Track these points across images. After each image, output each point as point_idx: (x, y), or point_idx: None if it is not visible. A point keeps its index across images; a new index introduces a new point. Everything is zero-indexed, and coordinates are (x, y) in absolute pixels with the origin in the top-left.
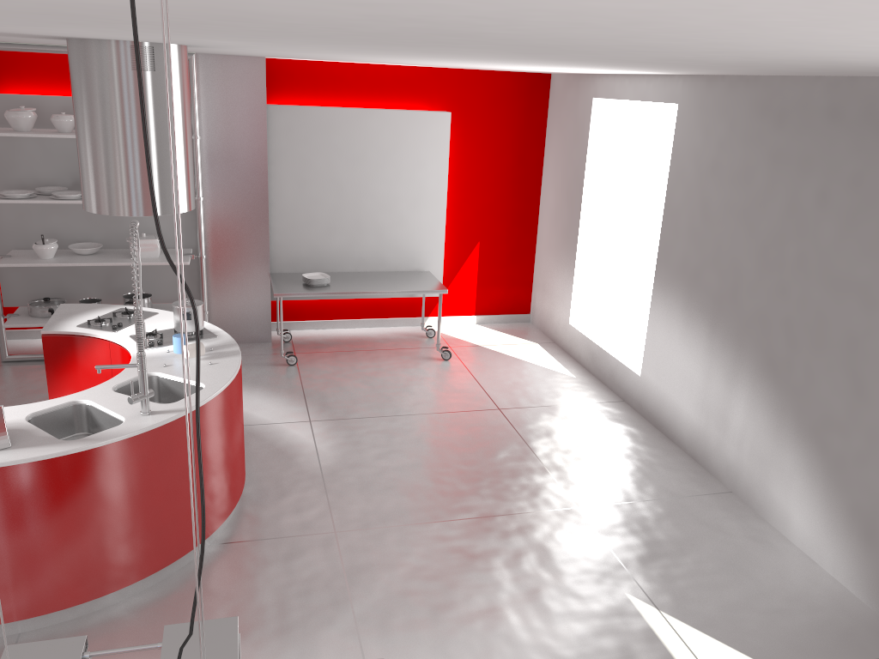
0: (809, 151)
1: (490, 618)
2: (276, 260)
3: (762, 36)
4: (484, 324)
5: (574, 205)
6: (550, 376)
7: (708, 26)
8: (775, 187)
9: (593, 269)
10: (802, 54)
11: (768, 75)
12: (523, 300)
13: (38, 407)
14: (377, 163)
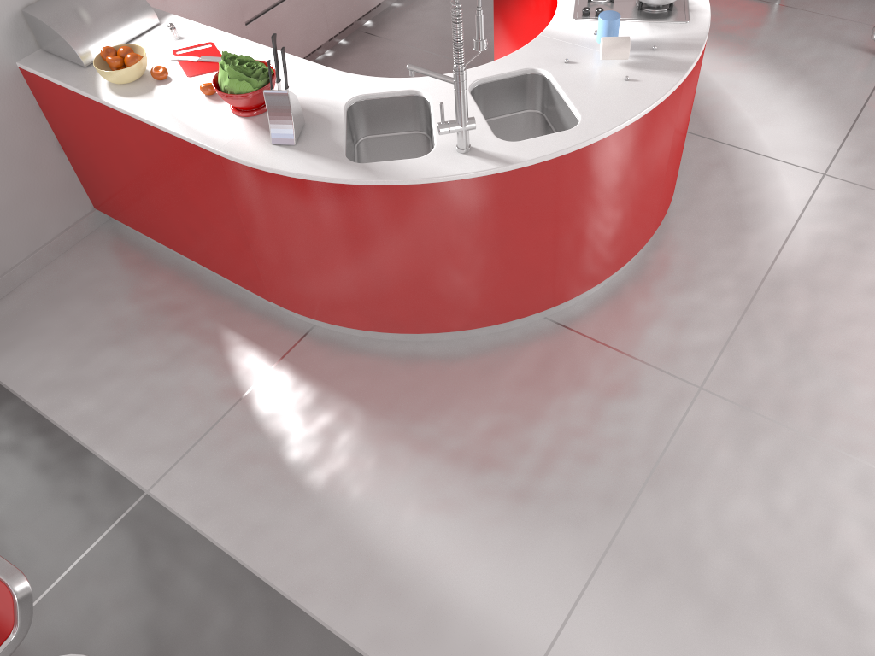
0: None
1: None
2: None
3: None
4: None
5: None
6: None
7: None
8: None
9: None
10: None
11: None
12: None
13: (374, 86)
14: None
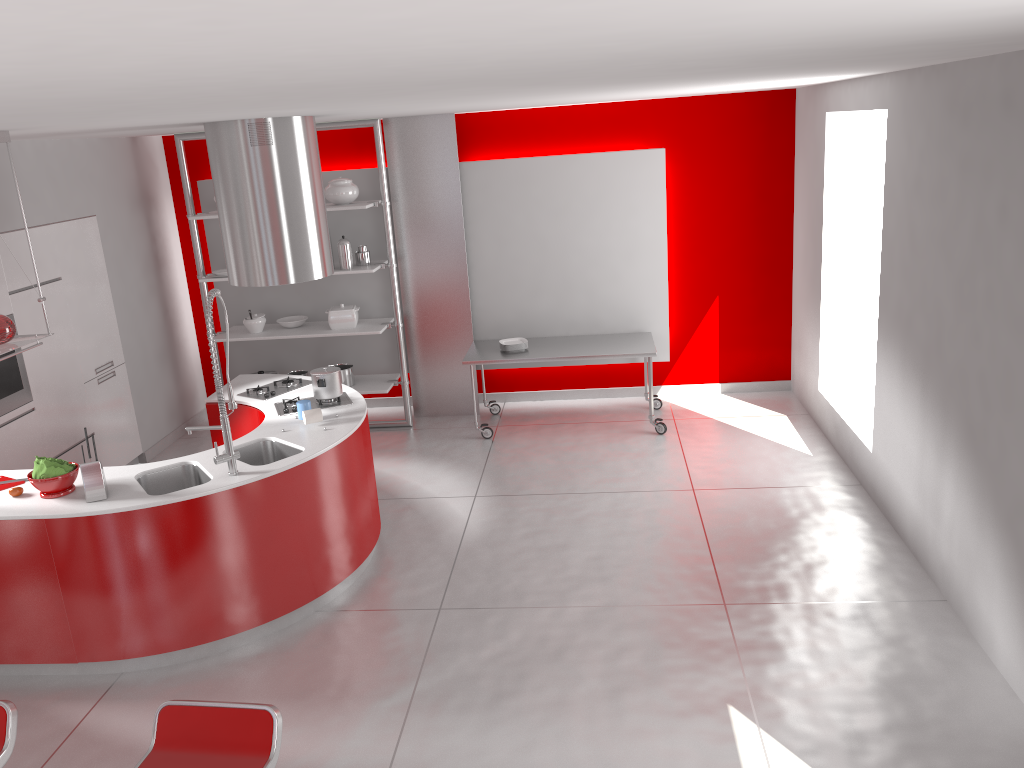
0: (990, 153)
1: (553, 711)
2: (480, 326)
3: (453, 55)
4: (730, 393)
5: (817, 245)
6: (780, 453)
7: (330, 59)
8: (965, 203)
9: (846, 322)
10: (680, 53)
11: (954, 62)
12: (780, 364)
13: (152, 466)
14: (582, 214)
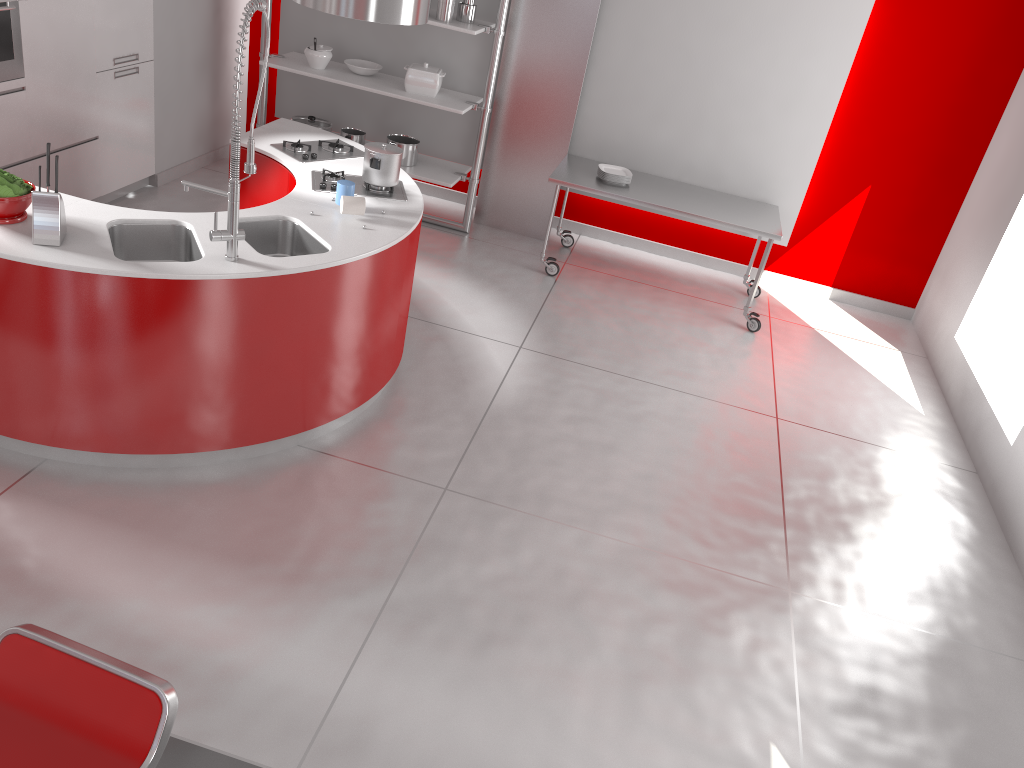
0: None
1: (551, 683)
2: (580, 139)
3: None
4: (840, 303)
5: None
6: (886, 400)
7: None
8: None
9: (1022, 269)
10: None
11: None
12: (910, 287)
13: (134, 214)
14: (748, 35)
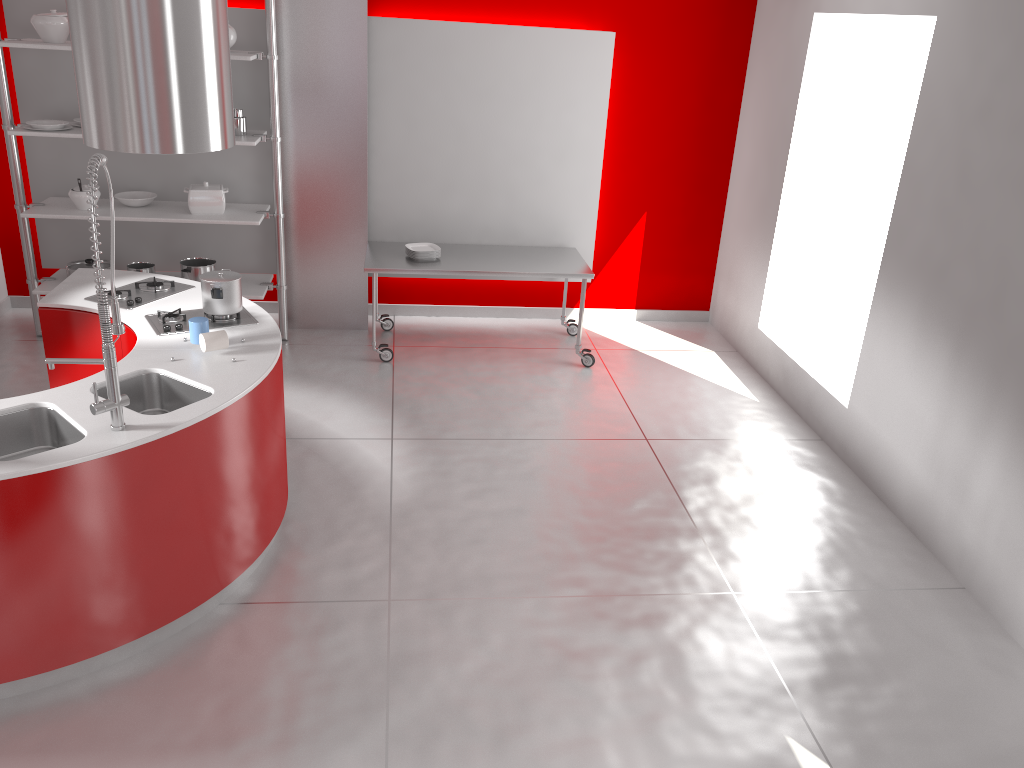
0: None
1: (579, 755)
2: (377, 224)
3: None
4: (647, 322)
5: (777, 166)
6: (724, 397)
7: None
8: None
9: (797, 256)
10: None
11: None
12: (700, 293)
13: None
14: (512, 100)
